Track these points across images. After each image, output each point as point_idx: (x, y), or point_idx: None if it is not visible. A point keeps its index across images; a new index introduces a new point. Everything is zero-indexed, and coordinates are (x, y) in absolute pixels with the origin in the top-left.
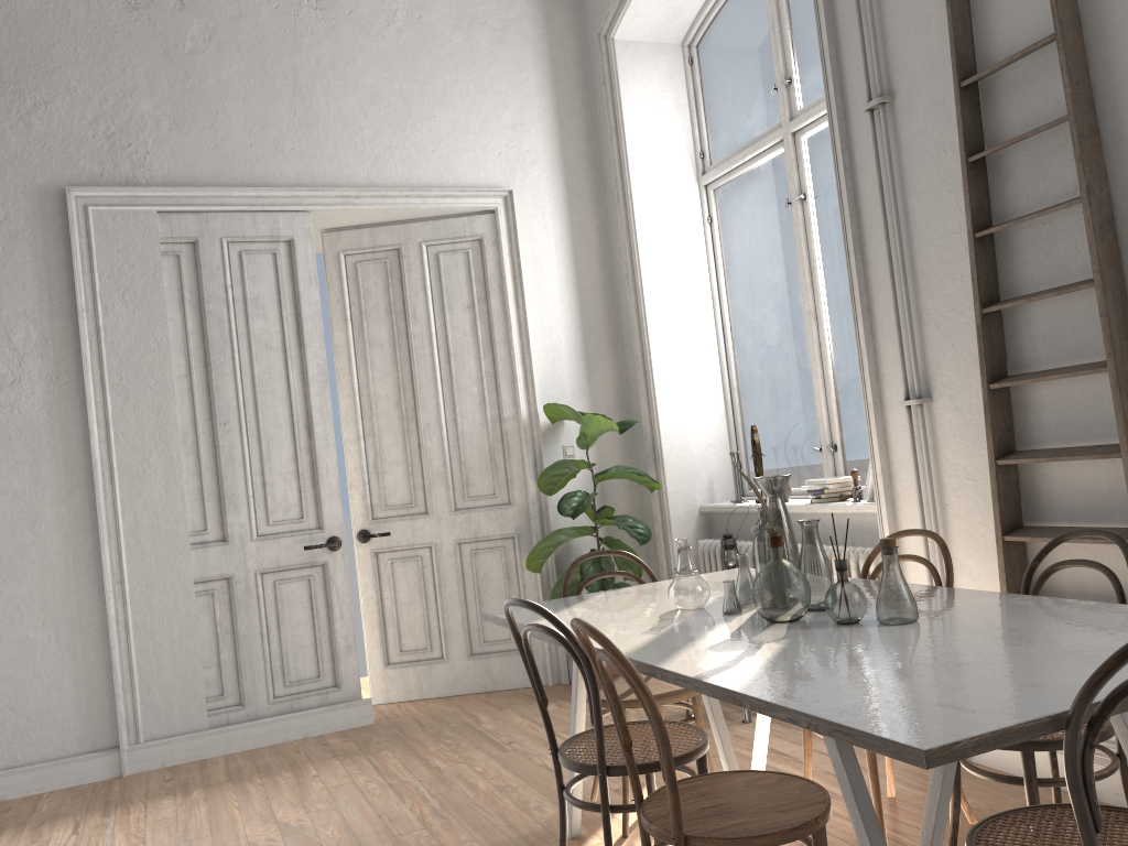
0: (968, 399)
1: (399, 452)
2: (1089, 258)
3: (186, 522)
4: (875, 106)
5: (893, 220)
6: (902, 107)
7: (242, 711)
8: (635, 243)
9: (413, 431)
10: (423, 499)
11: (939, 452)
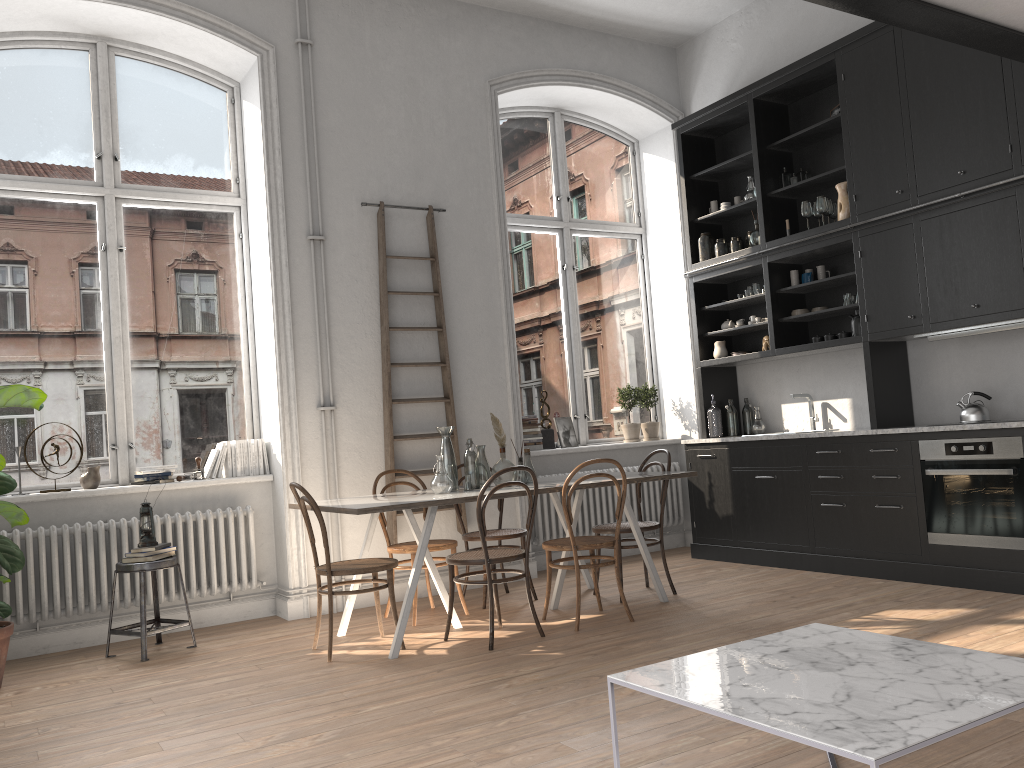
0: (360, 409)
1: None
2: (428, 353)
3: None
4: (318, 239)
5: (325, 305)
6: (330, 247)
7: None
8: None
9: None
10: None
11: (337, 437)
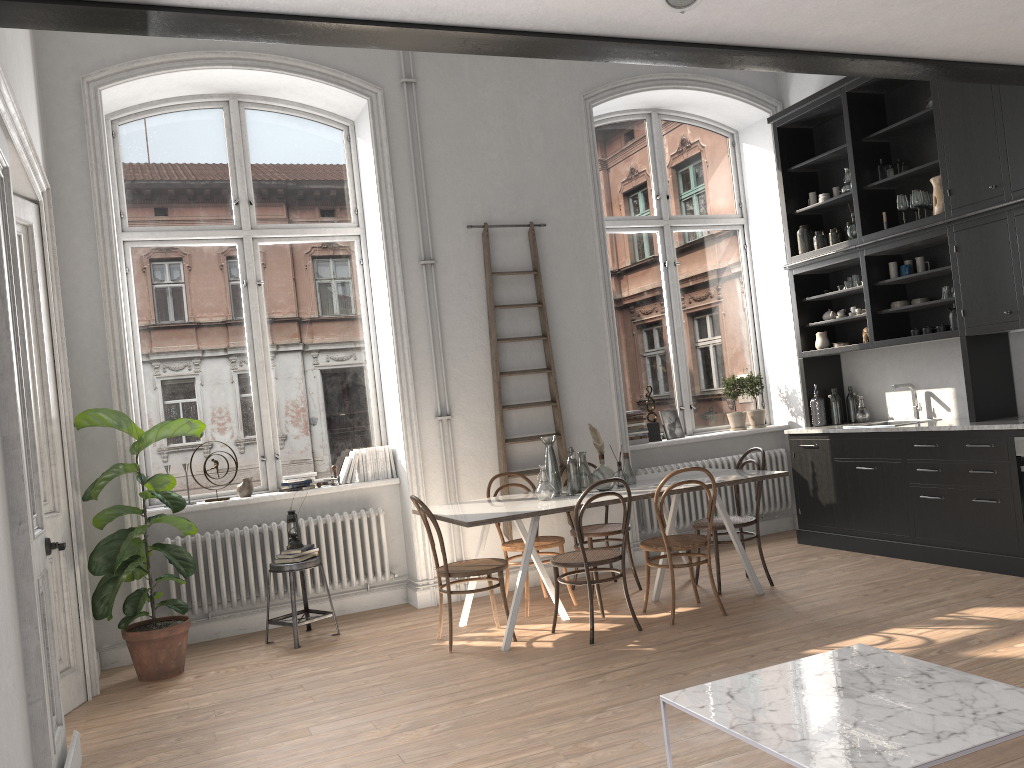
0: (473, 416)
1: None
2: (535, 360)
3: None
4: (429, 263)
5: (438, 324)
6: (440, 269)
7: None
8: (117, 275)
9: None
10: None
11: (454, 443)
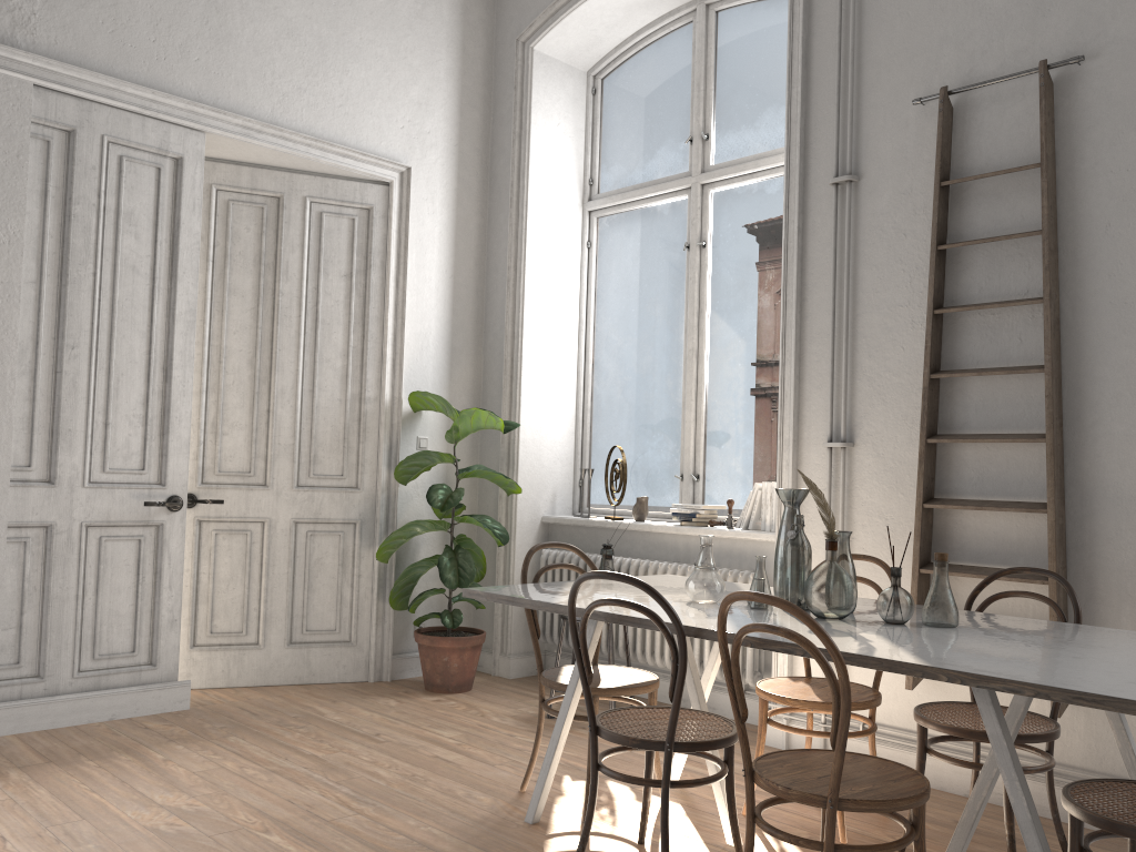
0: (892, 449)
1: (244, 414)
2: (1031, 349)
3: (9, 454)
4: (842, 181)
5: (844, 284)
6: (867, 189)
7: (40, 684)
8: (523, 250)
9: (264, 395)
10: (263, 470)
11: (853, 491)
